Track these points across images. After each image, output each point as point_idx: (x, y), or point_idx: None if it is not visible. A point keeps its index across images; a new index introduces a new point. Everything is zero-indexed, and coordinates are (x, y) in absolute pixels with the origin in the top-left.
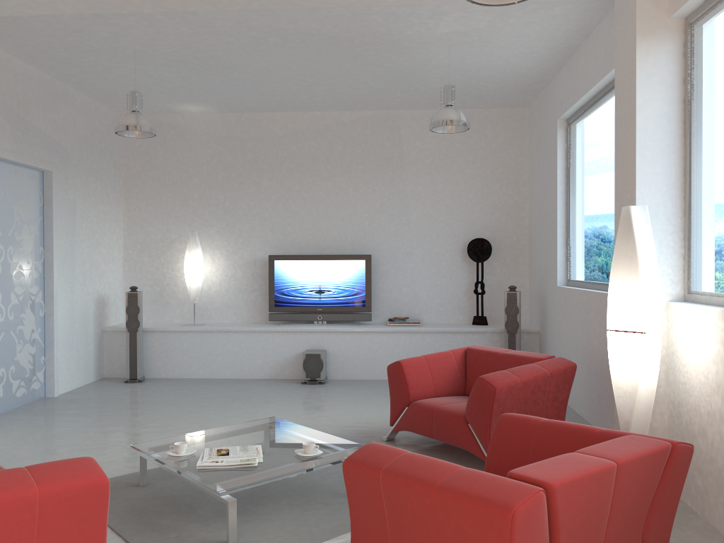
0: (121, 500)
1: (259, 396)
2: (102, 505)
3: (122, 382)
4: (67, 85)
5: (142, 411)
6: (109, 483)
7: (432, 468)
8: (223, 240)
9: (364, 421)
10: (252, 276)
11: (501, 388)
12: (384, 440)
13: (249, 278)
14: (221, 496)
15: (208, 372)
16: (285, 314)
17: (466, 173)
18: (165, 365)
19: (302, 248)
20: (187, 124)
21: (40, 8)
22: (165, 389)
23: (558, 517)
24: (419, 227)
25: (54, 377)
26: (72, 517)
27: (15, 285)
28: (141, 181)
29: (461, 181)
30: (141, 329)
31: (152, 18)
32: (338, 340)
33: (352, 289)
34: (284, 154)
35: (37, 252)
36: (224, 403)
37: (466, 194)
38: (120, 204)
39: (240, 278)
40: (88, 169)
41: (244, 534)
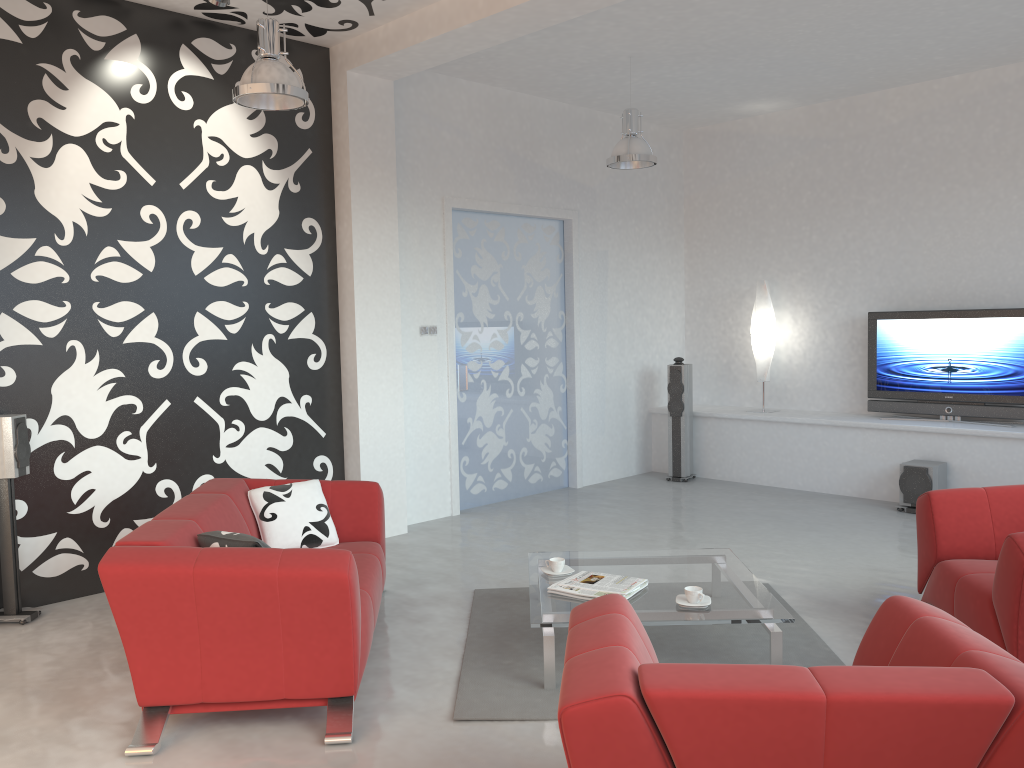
0: (506, 613)
1: (810, 520)
2: (342, 600)
3: (664, 480)
4: (593, 110)
5: (643, 518)
6: (347, 580)
7: (593, 638)
8: (808, 291)
9: None
10: (848, 344)
11: None
12: None
13: (845, 346)
14: (543, 629)
15: (774, 479)
16: (893, 402)
17: None
18: (720, 463)
19: (928, 299)
20: (761, 129)
21: (474, 44)
22: (701, 495)
23: (674, 746)
24: None
25: (575, 465)
26: (313, 605)
27: (527, 357)
28: (704, 216)
29: None
30: (687, 413)
31: (613, 15)
32: (968, 449)
33: (1006, 366)
34: (900, 153)
35: (556, 318)
36: (752, 522)
37: None
38: (679, 249)
39: (831, 347)
40: (625, 210)
41: None
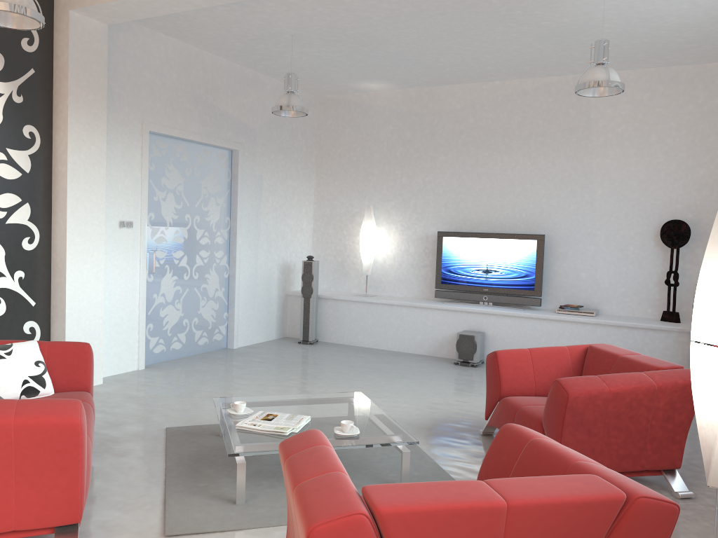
0: (195, 445)
1: (401, 371)
2: (74, 442)
3: (296, 343)
4: (257, 72)
5: (287, 371)
6: (79, 425)
7: (313, 466)
8: (398, 214)
9: (480, 410)
10: (423, 252)
11: (577, 396)
12: (480, 434)
13: (421, 253)
14: (236, 457)
15: (372, 342)
16: (451, 292)
17: (667, 143)
18: (336, 331)
19: (474, 225)
20: (371, 101)
21: (181, 5)
22: (324, 354)
23: None
24: (604, 205)
25: (233, 332)
26: (46, 448)
27: (201, 250)
28: (329, 158)
29: (659, 152)
30: (315, 295)
31: (287, 1)
32: (498, 323)
33: (521, 271)
34: (461, 128)
35: (223, 222)
36: (363, 373)
37: (666, 167)
38: (311, 180)
39: (412, 253)
40: (276, 147)
41: (258, 498)
